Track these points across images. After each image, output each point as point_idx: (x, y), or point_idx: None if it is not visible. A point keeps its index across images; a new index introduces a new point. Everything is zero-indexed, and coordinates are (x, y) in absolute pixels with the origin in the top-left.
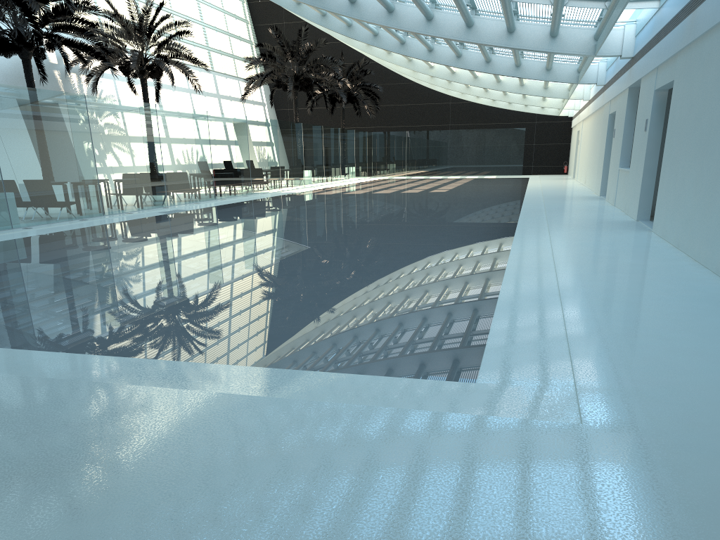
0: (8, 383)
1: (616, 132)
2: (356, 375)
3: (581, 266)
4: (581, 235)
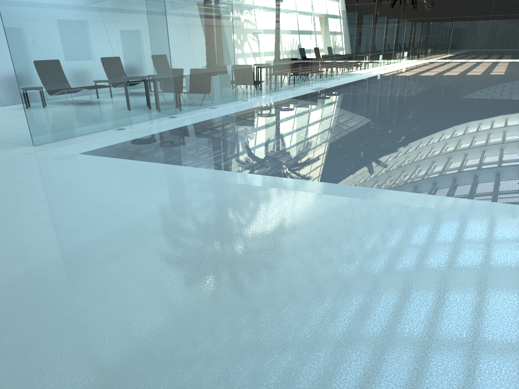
0: (490, 220)
1: None
2: None
3: None
4: None
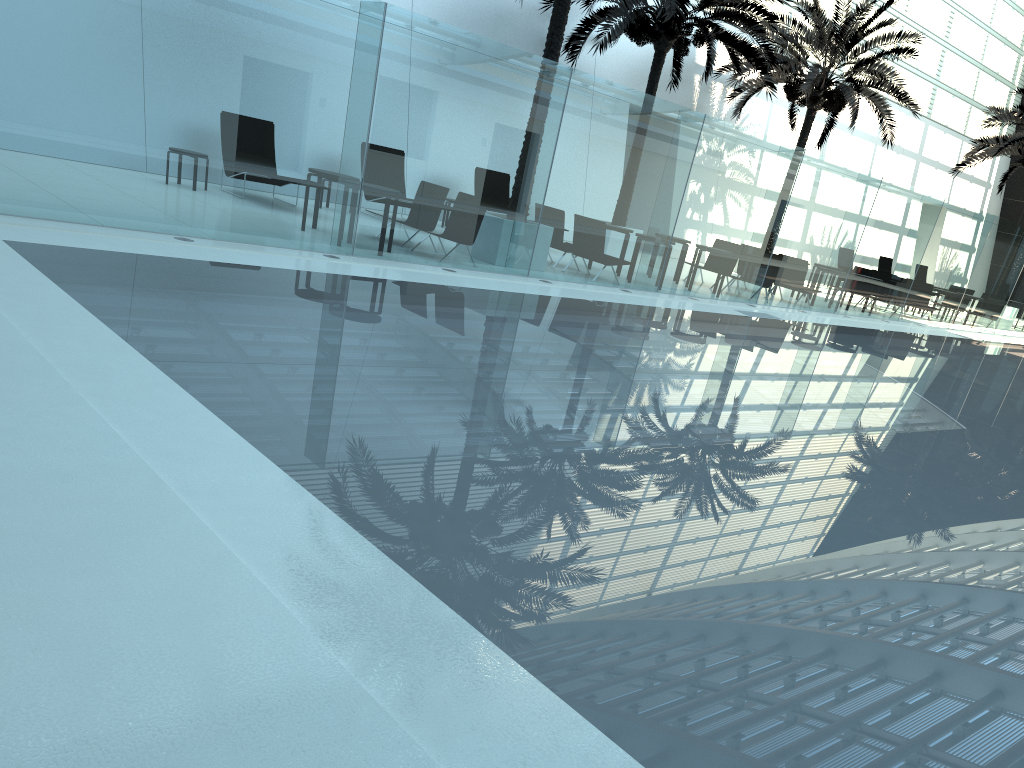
0: (213, 579)
1: None
2: None
3: None
4: None
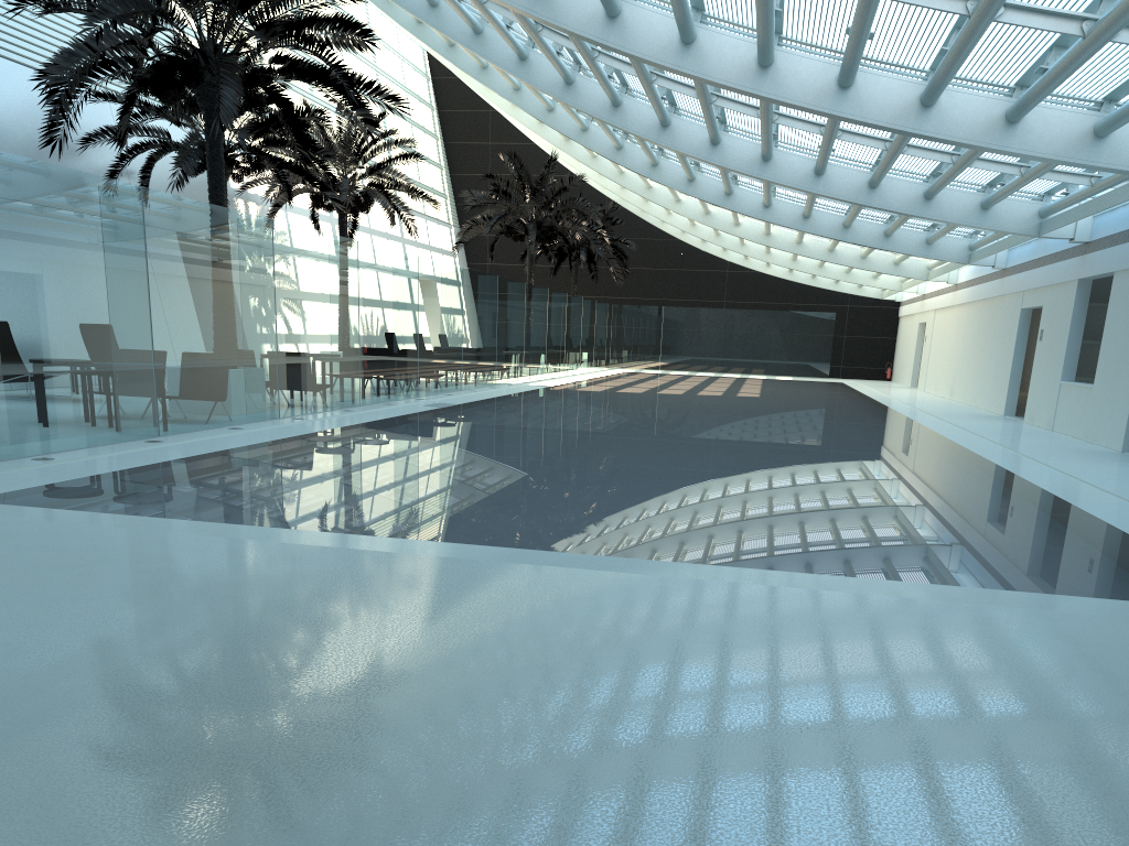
0: (797, 594)
1: (1046, 334)
2: None
3: None
4: (1088, 466)
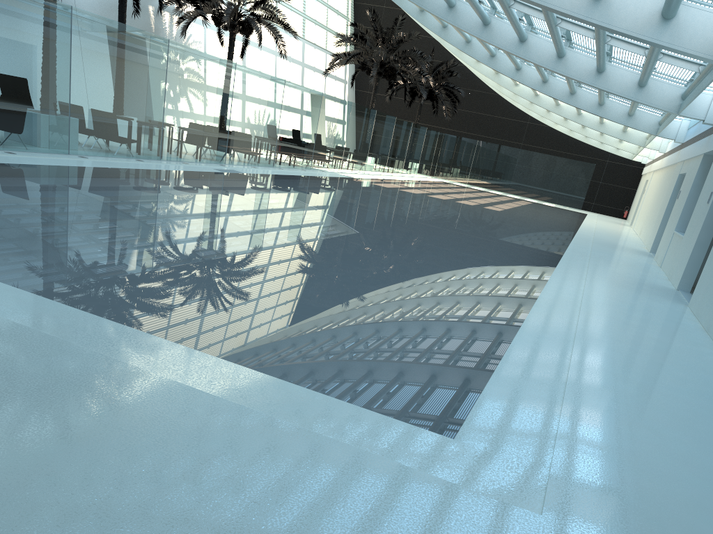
0: (1, 328)
1: (680, 194)
2: (340, 400)
3: (603, 330)
4: (616, 293)
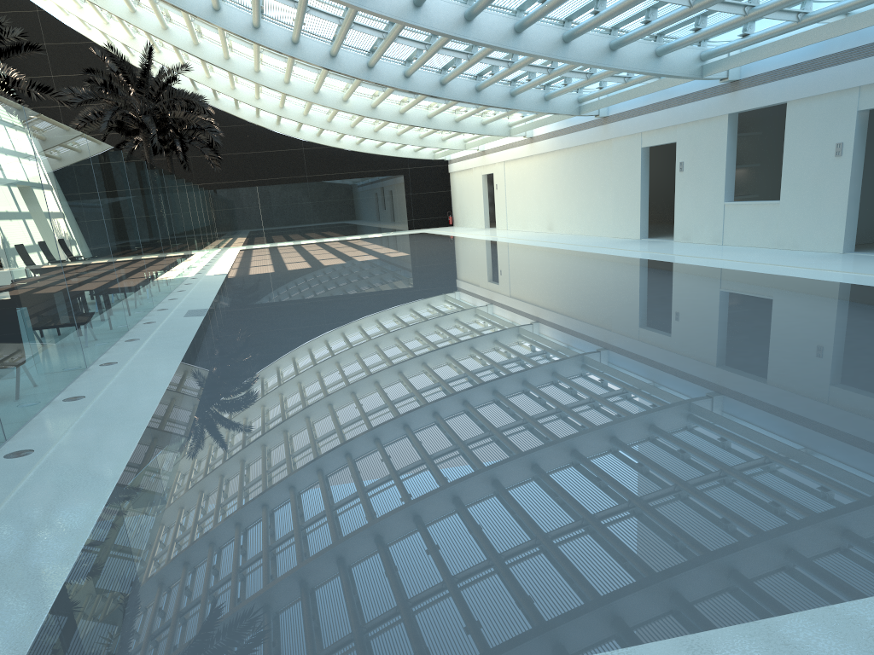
0: None
1: (689, 165)
2: None
3: None
4: None
